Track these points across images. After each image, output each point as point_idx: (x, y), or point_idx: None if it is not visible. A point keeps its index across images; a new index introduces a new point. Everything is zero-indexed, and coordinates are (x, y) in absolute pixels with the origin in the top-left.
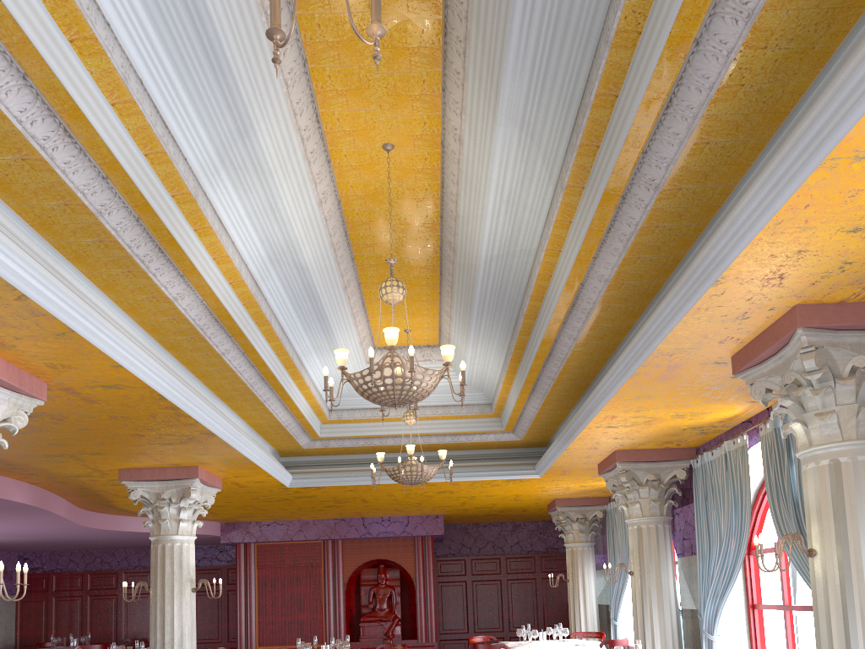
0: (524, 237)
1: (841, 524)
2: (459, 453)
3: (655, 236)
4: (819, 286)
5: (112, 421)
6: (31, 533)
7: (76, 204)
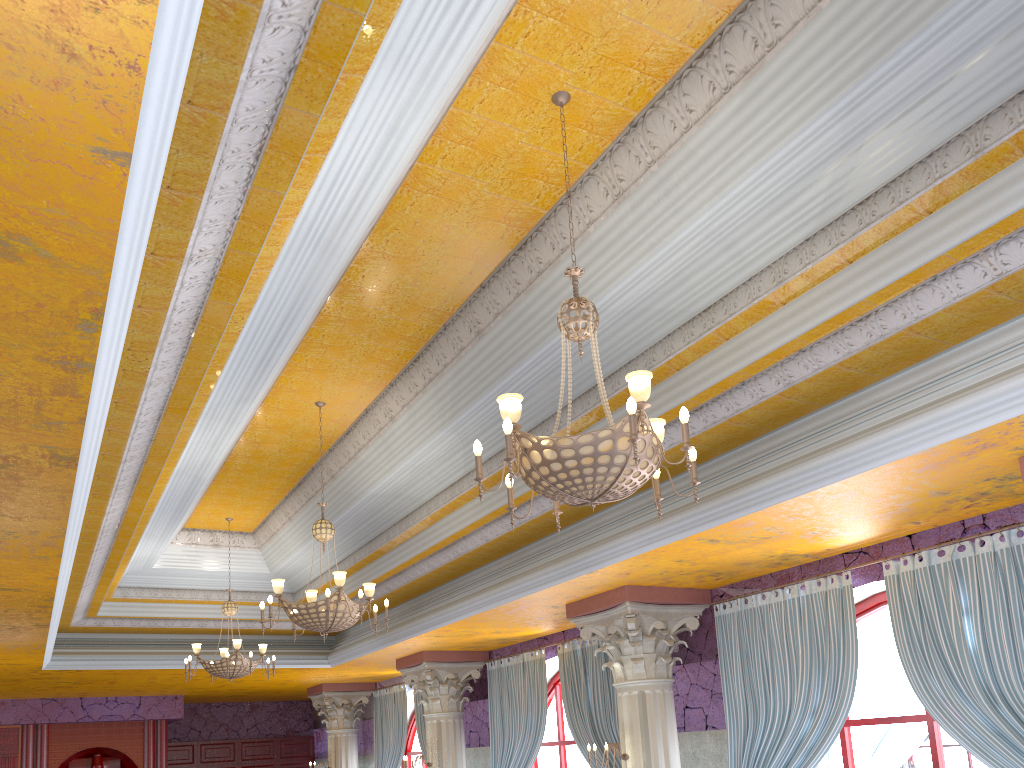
0: (416, 489)
1: (646, 737)
2: (245, 637)
3: (539, 523)
4: (644, 579)
5: None
6: None
7: (114, 455)
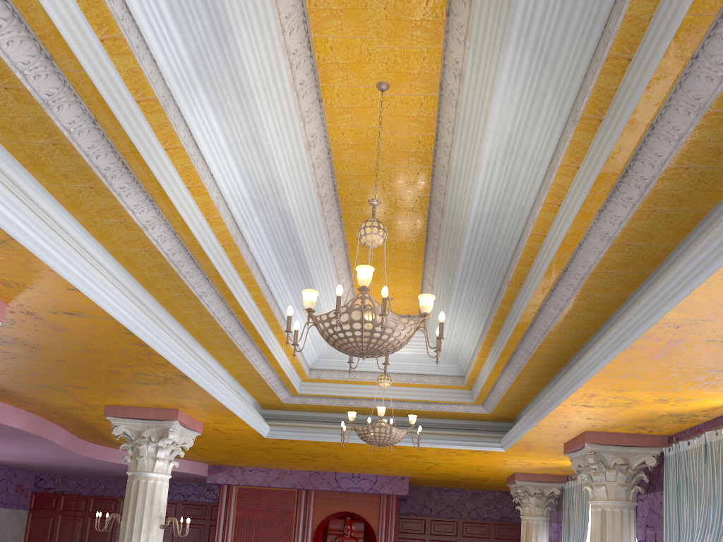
0: (519, 192)
1: None
2: (429, 421)
3: (680, 182)
4: None
5: (86, 354)
6: (39, 457)
7: (17, 88)
